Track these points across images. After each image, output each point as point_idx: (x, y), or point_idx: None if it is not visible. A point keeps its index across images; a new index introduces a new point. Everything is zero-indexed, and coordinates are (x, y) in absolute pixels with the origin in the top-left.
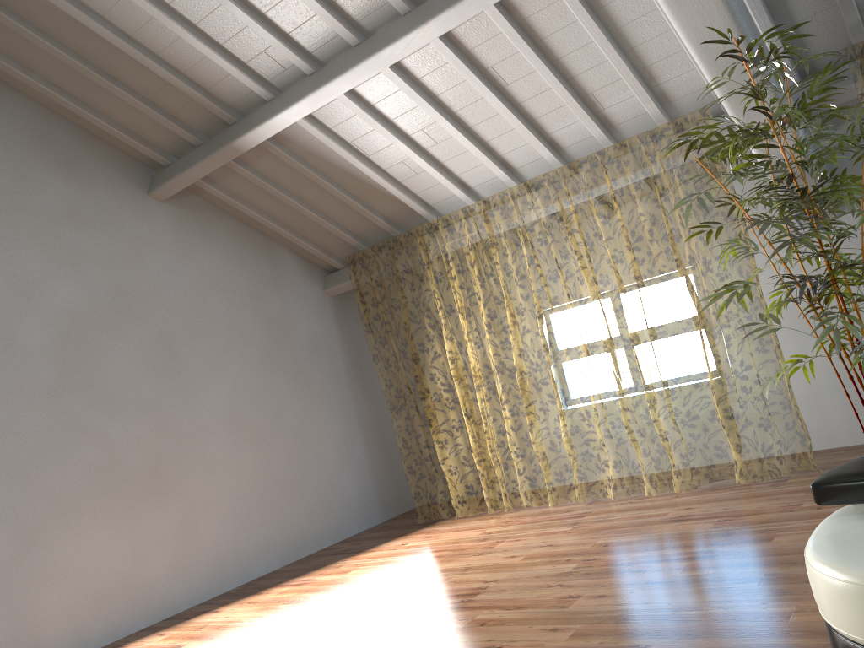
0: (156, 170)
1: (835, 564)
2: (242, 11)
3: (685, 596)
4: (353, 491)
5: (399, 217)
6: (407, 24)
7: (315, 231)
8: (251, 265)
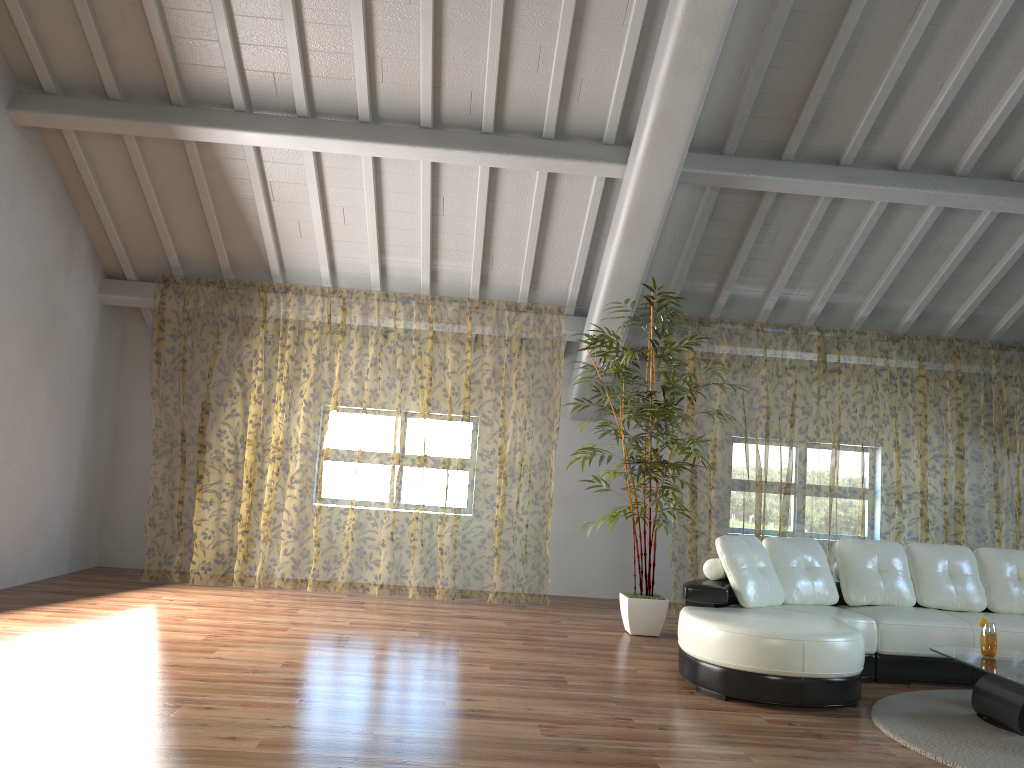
0: (20, 87)
1: (729, 624)
2: (297, 39)
3: (548, 657)
4: (56, 529)
5: (243, 262)
6: (427, 138)
7: (138, 232)
8: (57, 236)
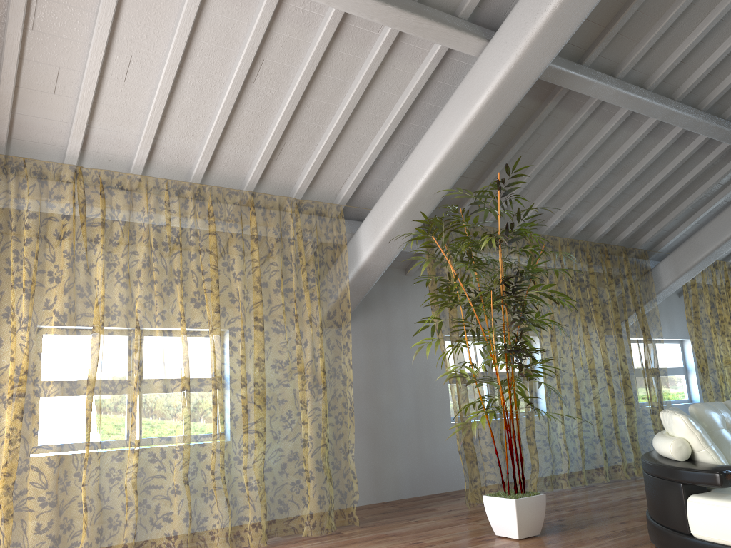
0: None
1: None
2: None
3: None
4: None
5: None
6: None
7: None
8: None
